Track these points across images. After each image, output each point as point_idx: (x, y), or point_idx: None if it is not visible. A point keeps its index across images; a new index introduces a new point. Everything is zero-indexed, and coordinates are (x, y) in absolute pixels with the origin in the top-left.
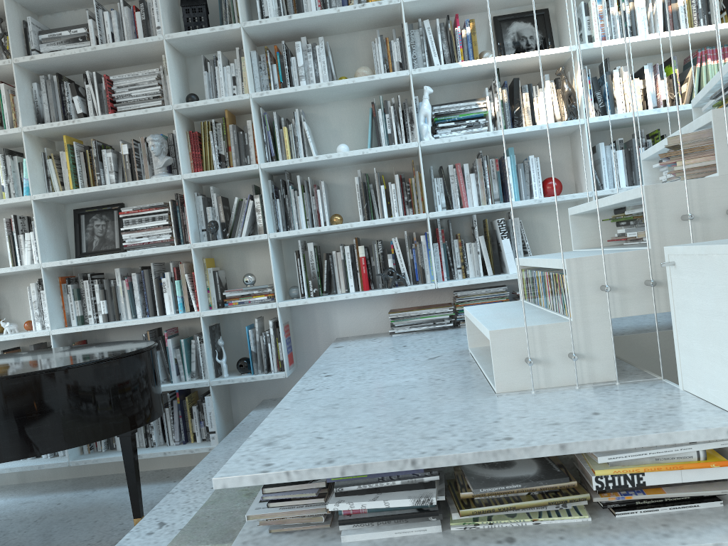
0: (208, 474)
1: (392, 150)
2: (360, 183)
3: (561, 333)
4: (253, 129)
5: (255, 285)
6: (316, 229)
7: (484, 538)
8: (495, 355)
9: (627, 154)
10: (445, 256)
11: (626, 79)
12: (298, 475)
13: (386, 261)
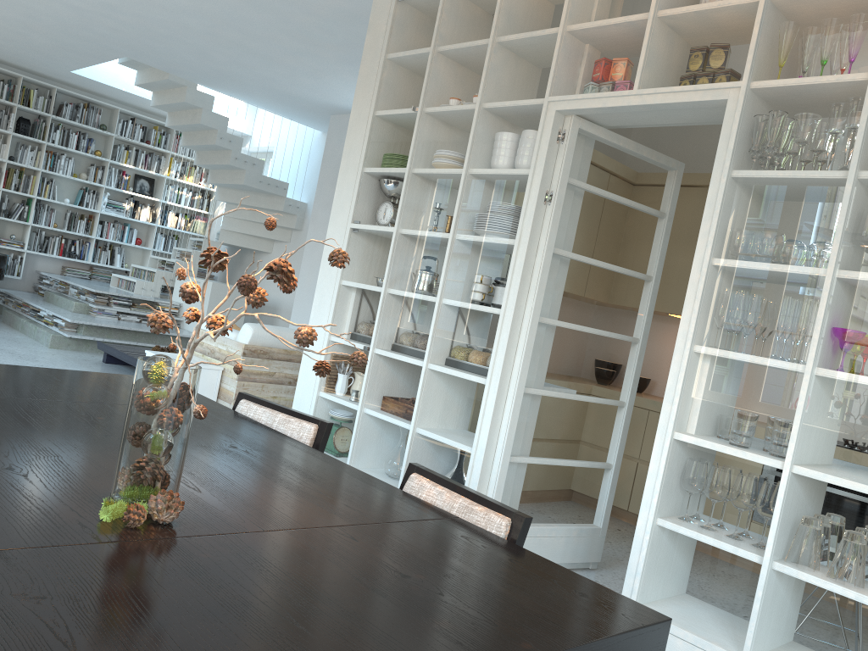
0: (29, 299)
1: (90, 210)
2: (70, 215)
3: (151, 285)
4: (33, 179)
5: (7, 238)
6: (51, 228)
7: (138, 311)
8: (136, 285)
9: (166, 239)
10: (94, 253)
11: (173, 216)
12: (110, 293)
13: (71, 248)
